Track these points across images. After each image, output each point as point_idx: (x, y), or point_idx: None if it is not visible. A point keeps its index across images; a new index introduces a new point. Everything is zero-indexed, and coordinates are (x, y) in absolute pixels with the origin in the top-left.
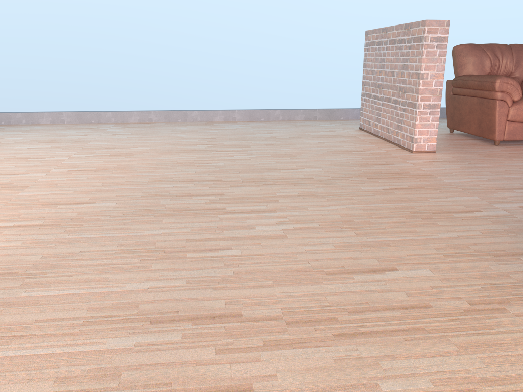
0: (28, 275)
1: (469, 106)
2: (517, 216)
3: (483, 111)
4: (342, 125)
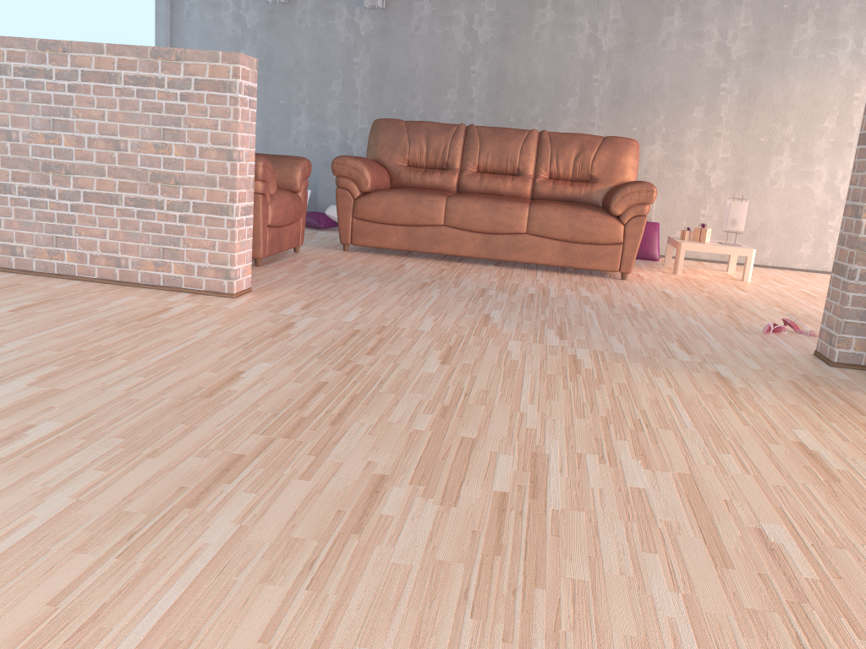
0: None
1: None
2: (595, 349)
3: None
4: None
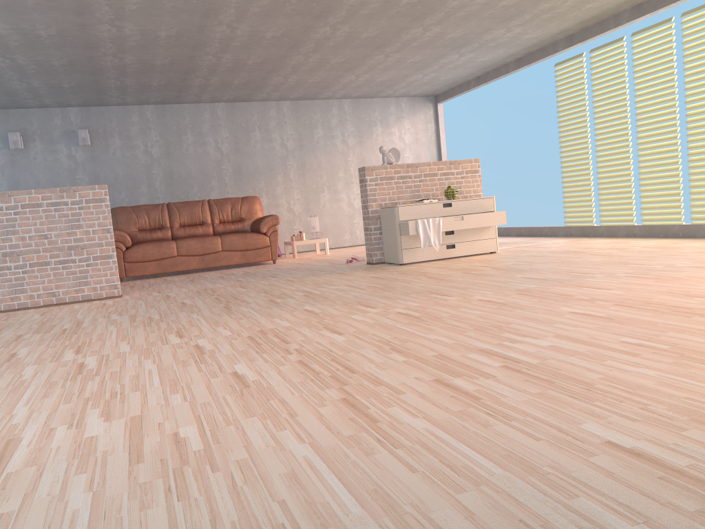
0: (430, 291)
1: None
2: (291, 277)
3: None
4: None
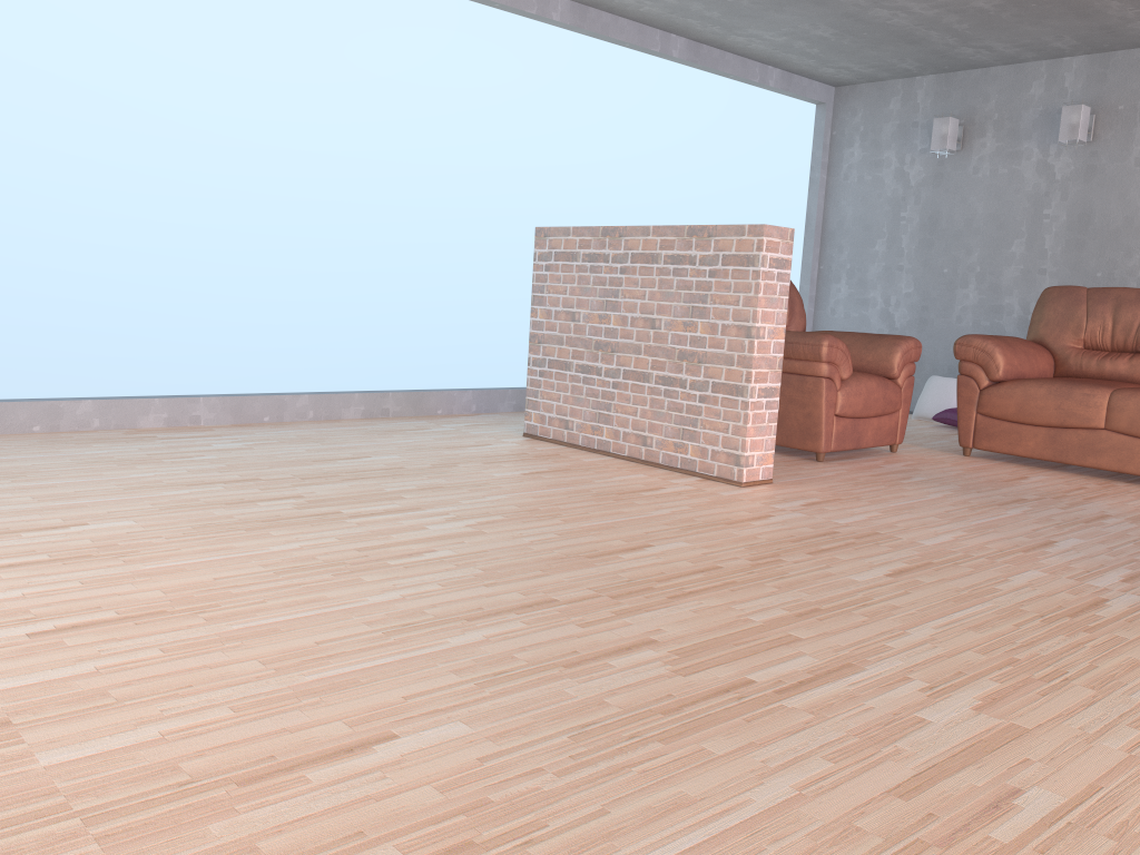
0: None
1: None
2: None
3: (791, 397)
4: (472, 428)
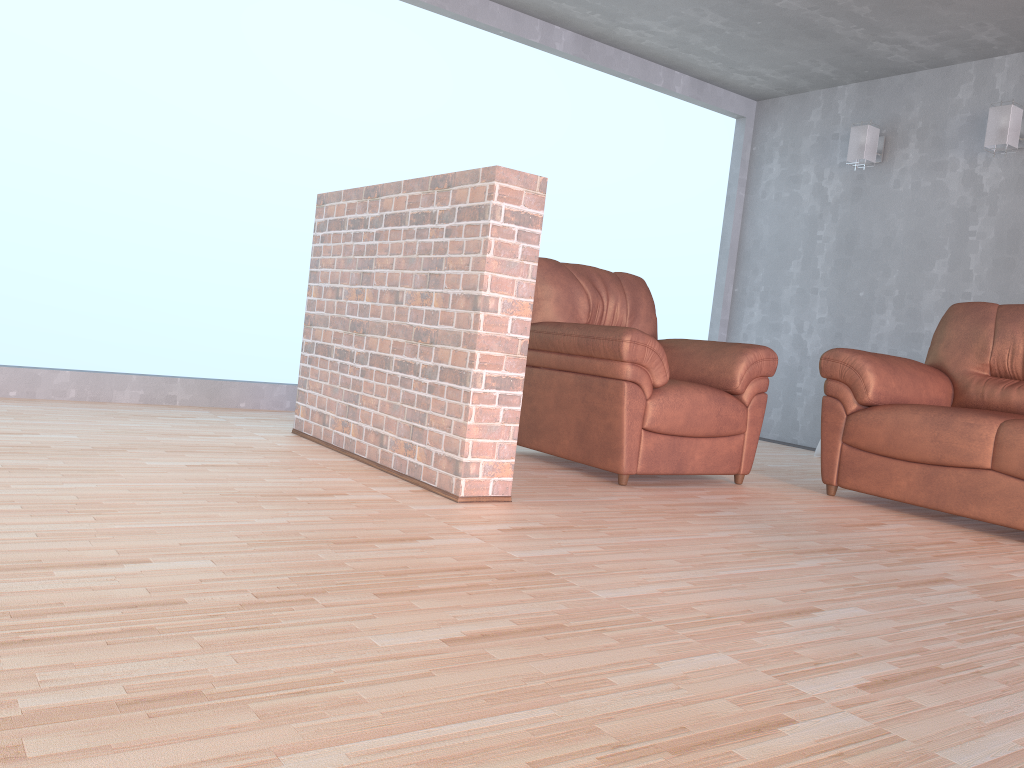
0: None
1: (555, 392)
2: (897, 731)
3: (593, 404)
4: (248, 421)
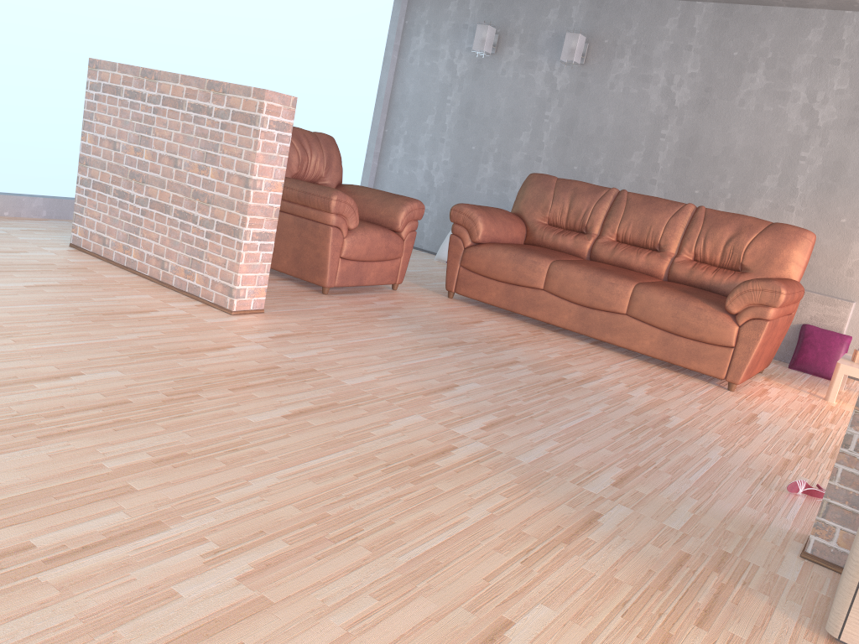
0: None
1: (278, 226)
2: (499, 448)
3: (306, 239)
4: (26, 233)
